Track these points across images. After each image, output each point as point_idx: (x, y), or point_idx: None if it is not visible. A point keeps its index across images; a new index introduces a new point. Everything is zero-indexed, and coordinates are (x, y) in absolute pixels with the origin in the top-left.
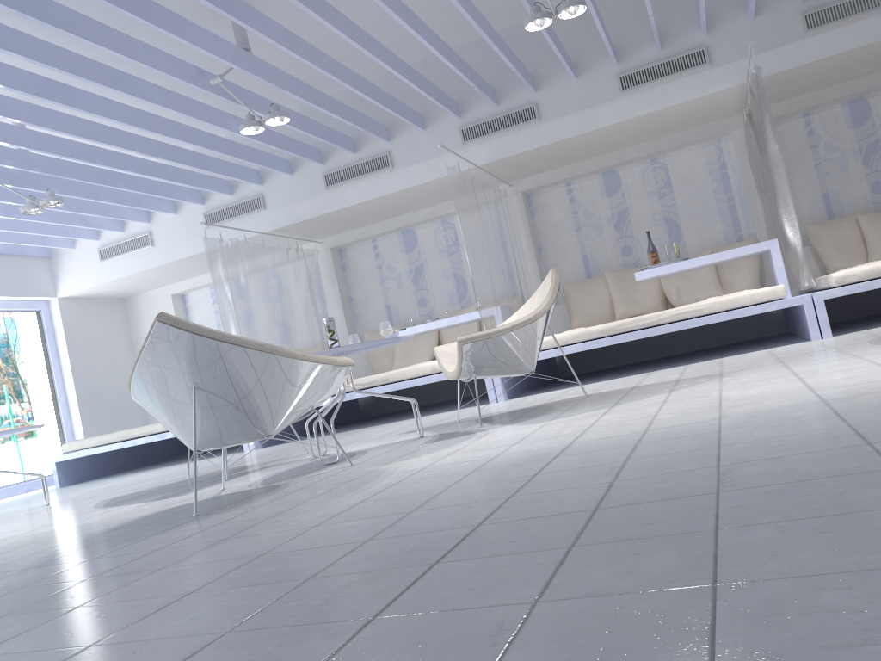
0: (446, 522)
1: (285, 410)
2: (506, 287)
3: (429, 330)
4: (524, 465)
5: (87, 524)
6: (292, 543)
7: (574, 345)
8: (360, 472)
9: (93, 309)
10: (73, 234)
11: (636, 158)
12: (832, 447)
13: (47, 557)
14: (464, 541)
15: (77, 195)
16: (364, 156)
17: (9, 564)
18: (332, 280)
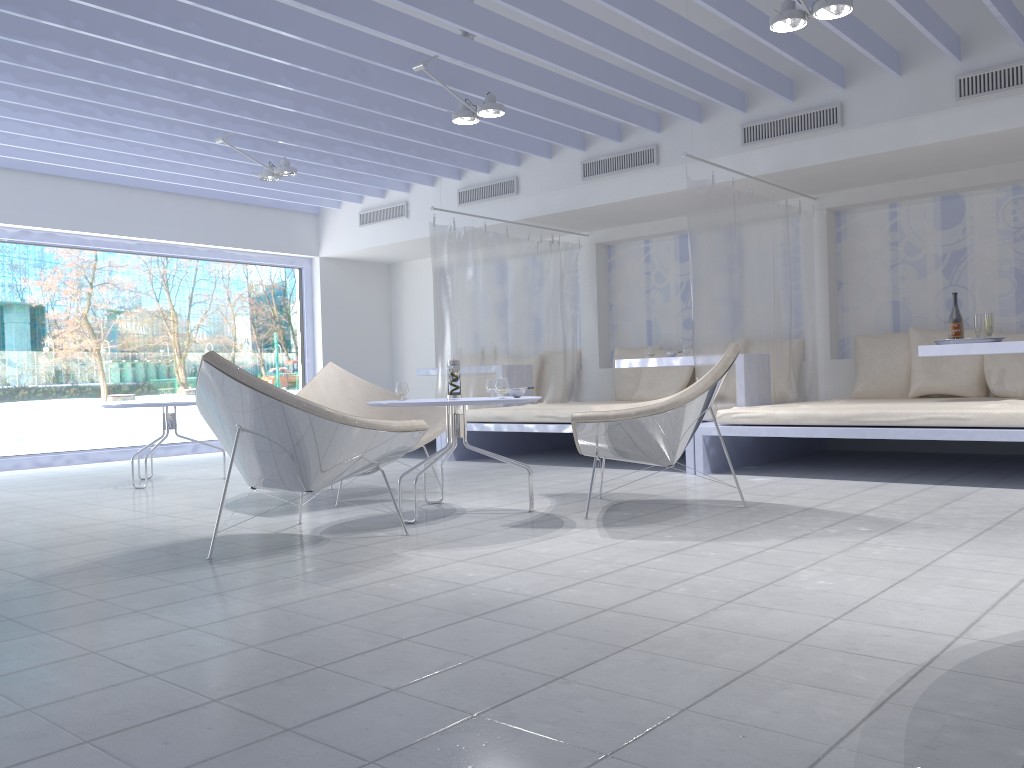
0: (222, 680)
1: (324, 470)
2: (757, 333)
3: (660, 366)
4: (441, 615)
5: (167, 529)
6: (133, 647)
7: (795, 428)
8: (381, 552)
9: (354, 272)
10: (334, 195)
11: (988, 184)
12: (579, 742)
13: (66, 568)
14: (160, 720)
15: (321, 162)
16: (629, 146)
17: (42, 563)
18: (591, 280)
